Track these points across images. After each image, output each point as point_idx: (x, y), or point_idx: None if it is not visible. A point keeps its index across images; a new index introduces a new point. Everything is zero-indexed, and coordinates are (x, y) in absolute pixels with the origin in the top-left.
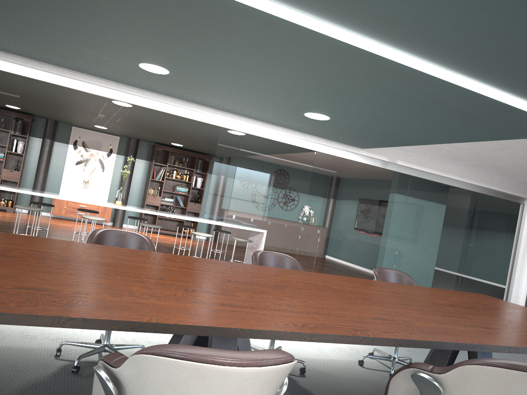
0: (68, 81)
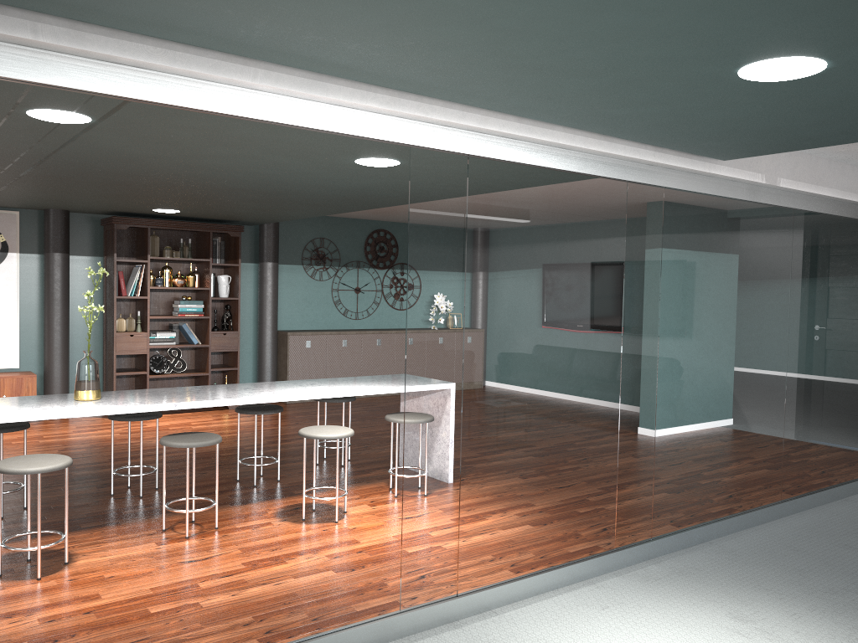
0: None
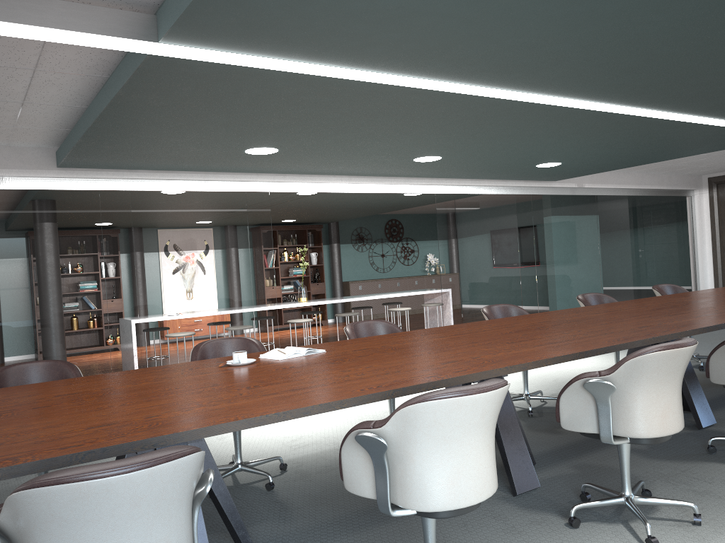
0: (307, 186)
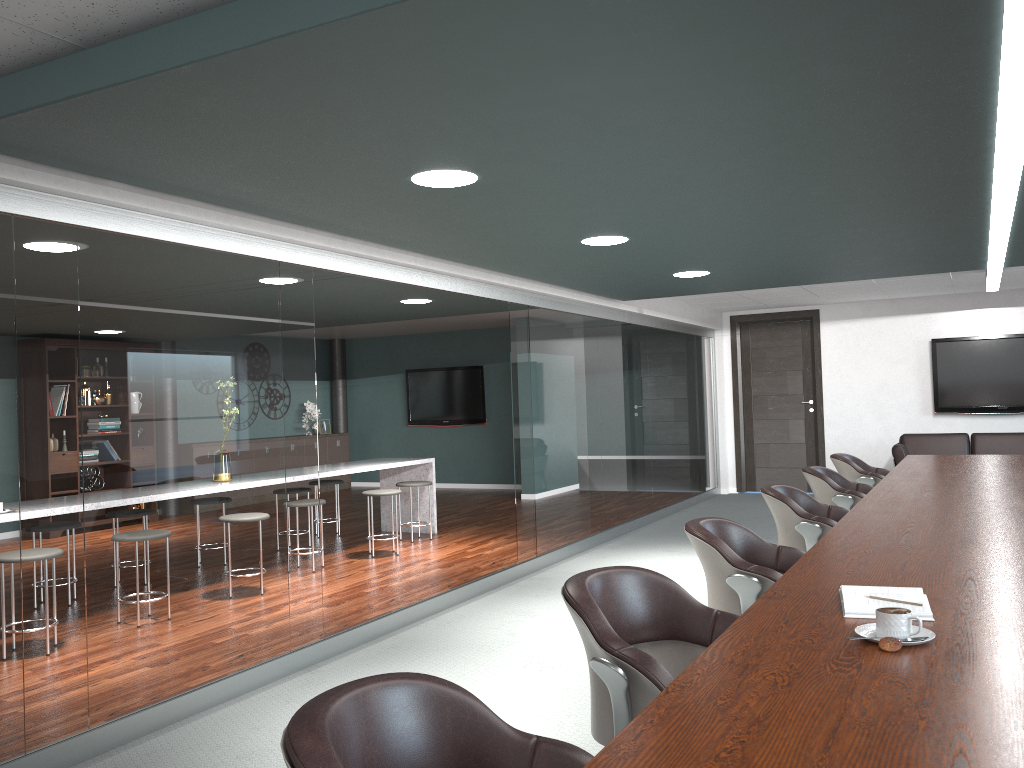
0: (367, 265)
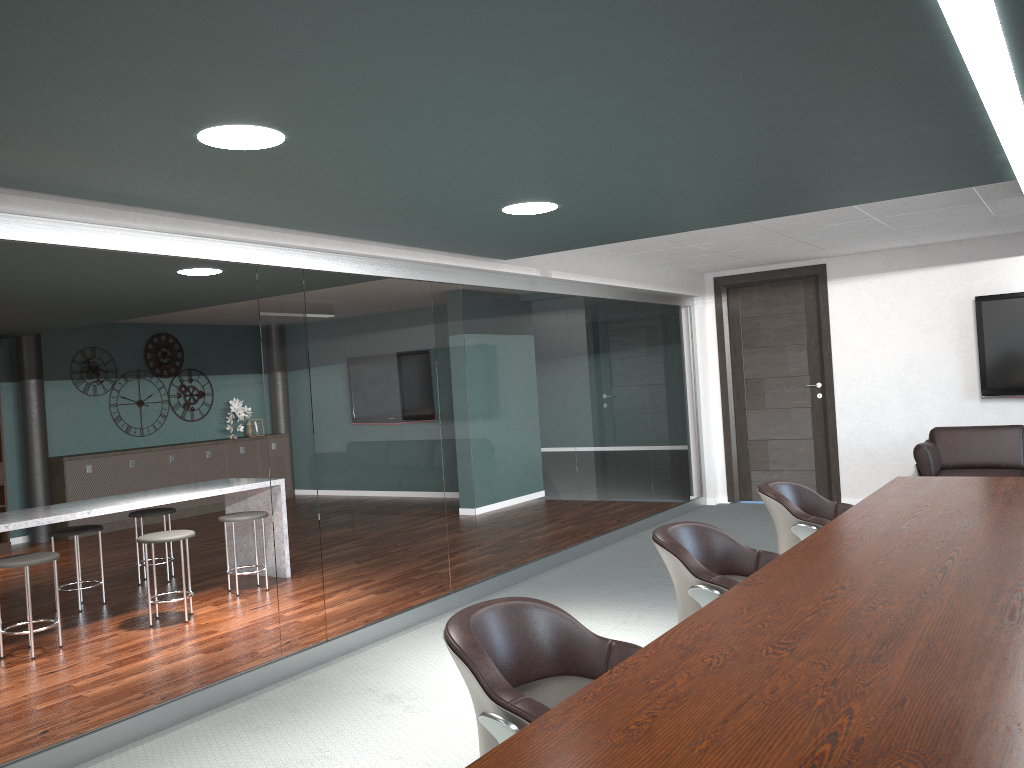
0: None
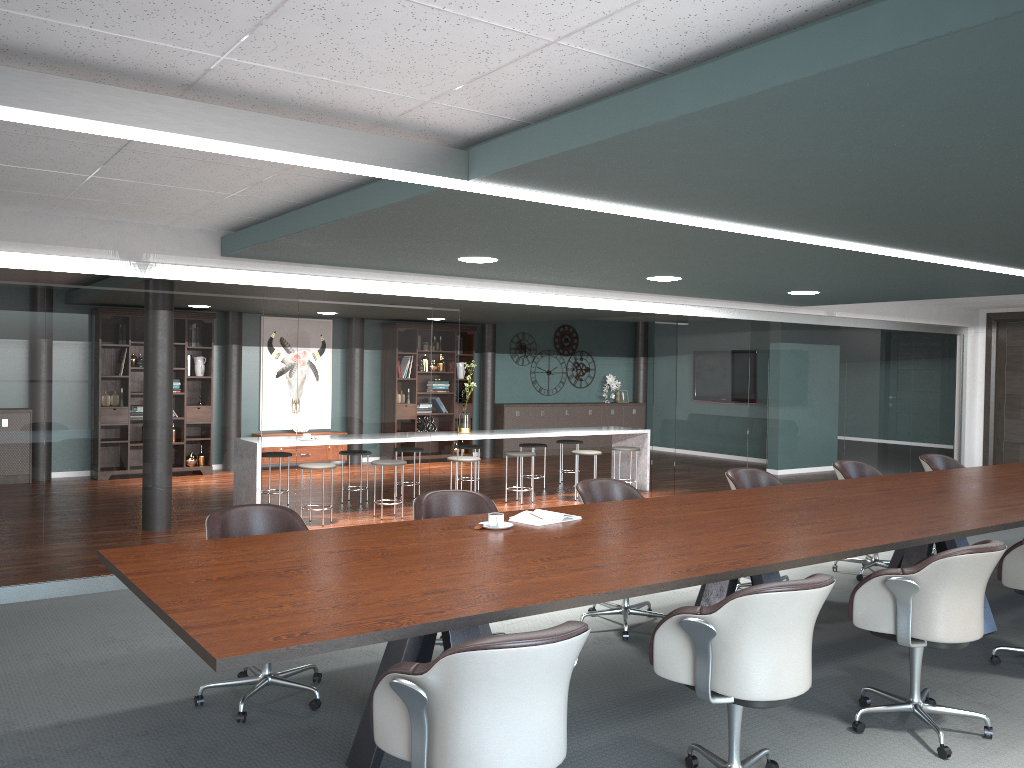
0: (505, 295)
